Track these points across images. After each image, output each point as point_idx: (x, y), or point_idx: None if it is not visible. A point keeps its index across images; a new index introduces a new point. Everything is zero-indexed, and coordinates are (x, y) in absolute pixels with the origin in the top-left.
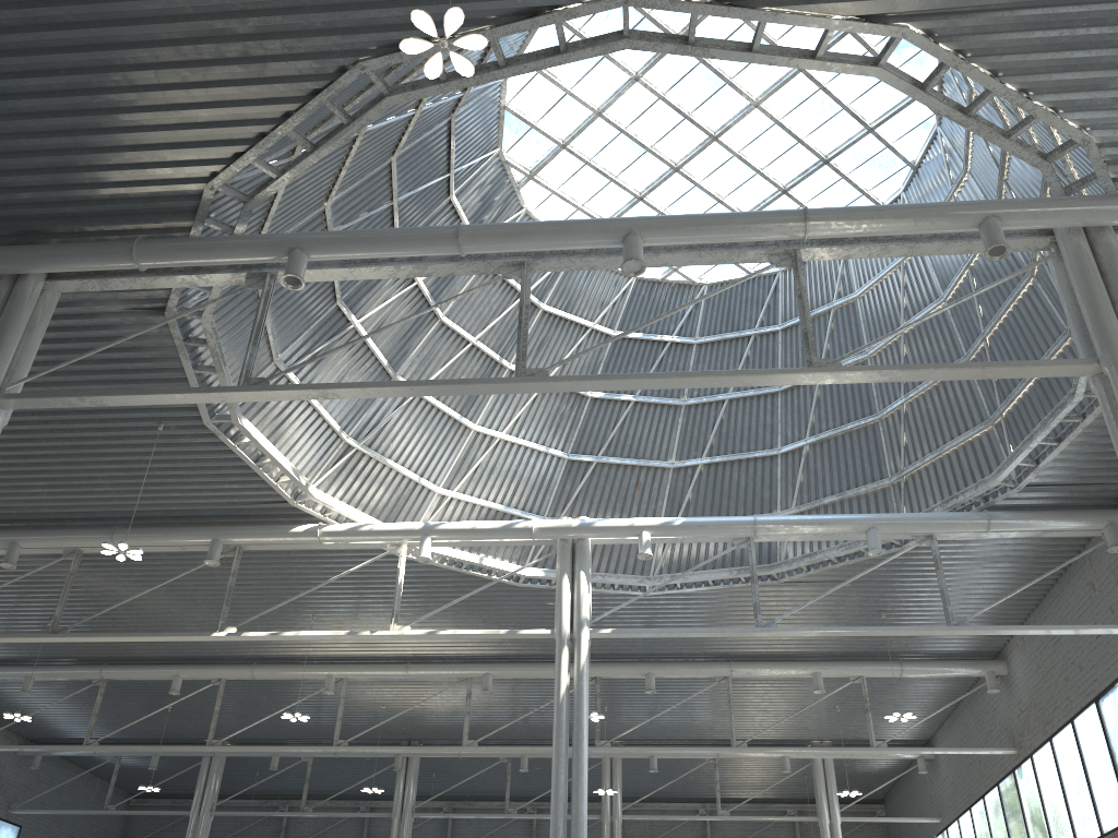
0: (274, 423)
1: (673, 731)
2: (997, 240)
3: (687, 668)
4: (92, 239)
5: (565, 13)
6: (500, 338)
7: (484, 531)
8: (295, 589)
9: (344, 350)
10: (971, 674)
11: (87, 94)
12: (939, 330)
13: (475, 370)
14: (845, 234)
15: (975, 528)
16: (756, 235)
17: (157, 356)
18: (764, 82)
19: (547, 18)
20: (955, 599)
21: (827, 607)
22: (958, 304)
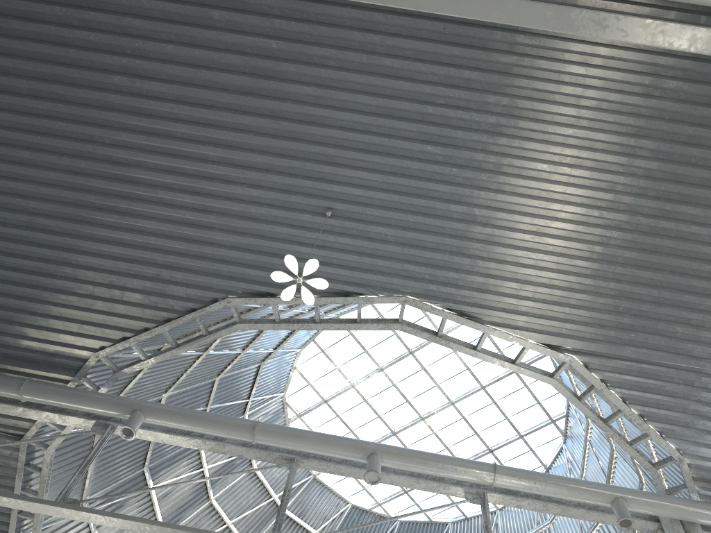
0: None
1: None
2: (625, 515)
3: None
4: None
5: (365, 299)
6: (248, 526)
7: None
8: None
9: (135, 506)
10: None
11: (44, 276)
12: None
13: None
14: (521, 487)
15: None
16: (460, 474)
17: None
18: (459, 390)
19: (354, 299)
20: None
21: None
22: None
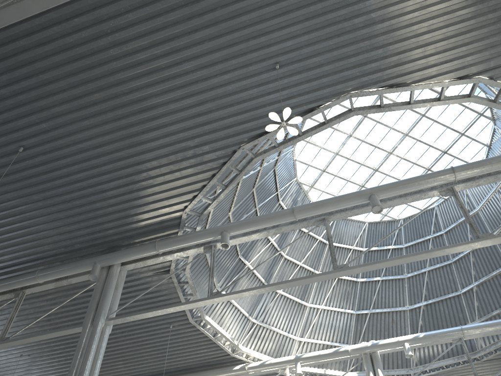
0: (219, 317)
1: None
2: None
3: None
4: (138, 245)
5: (325, 107)
6: (312, 261)
7: (325, 355)
8: None
9: (245, 278)
10: None
11: (134, 184)
12: None
13: None
14: (475, 174)
15: None
16: (431, 183)
17: (167, 292)
18: (408, 124)
19: (317, 110)
20: None
21: None
22: None
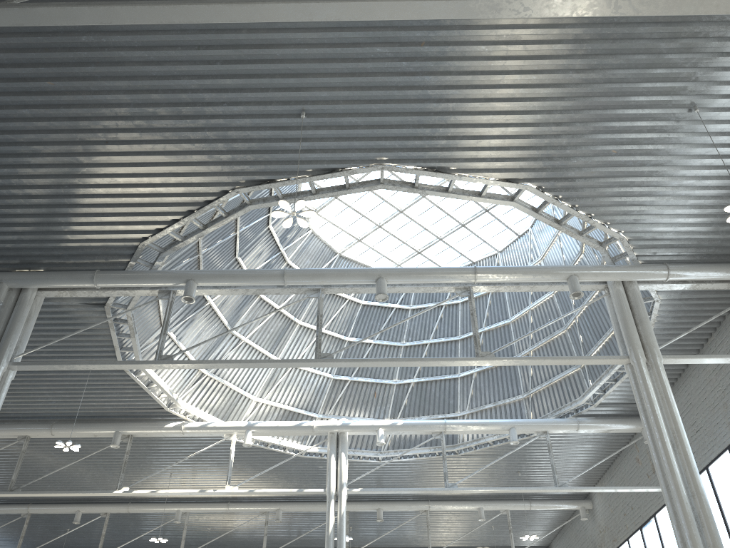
0: None
1: (392, 542)
2: (576, 289)
3: (402, 505)
4: (67, 267)
5: (349, 172)
6: (294, 306)
7: (284, 428)
8: (161, 458)
9: (203, 317)
10: (571, 508)
11: (78, 197)
12: (550, 309)
13: (279, 325)
14: (496, 281)
15: (570, 428)
16: (448, 280)
17: (95, 328)
18: None
19: (340, 173)
20: (561, 465)
21: (486, 469)
22: (560, 296)
